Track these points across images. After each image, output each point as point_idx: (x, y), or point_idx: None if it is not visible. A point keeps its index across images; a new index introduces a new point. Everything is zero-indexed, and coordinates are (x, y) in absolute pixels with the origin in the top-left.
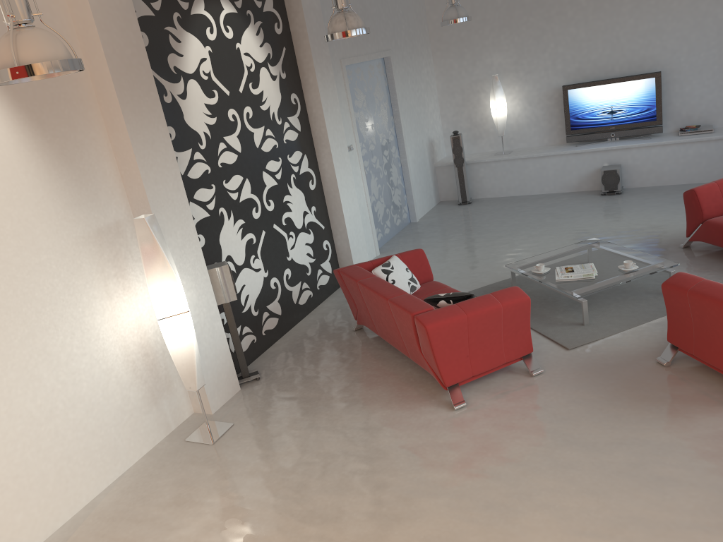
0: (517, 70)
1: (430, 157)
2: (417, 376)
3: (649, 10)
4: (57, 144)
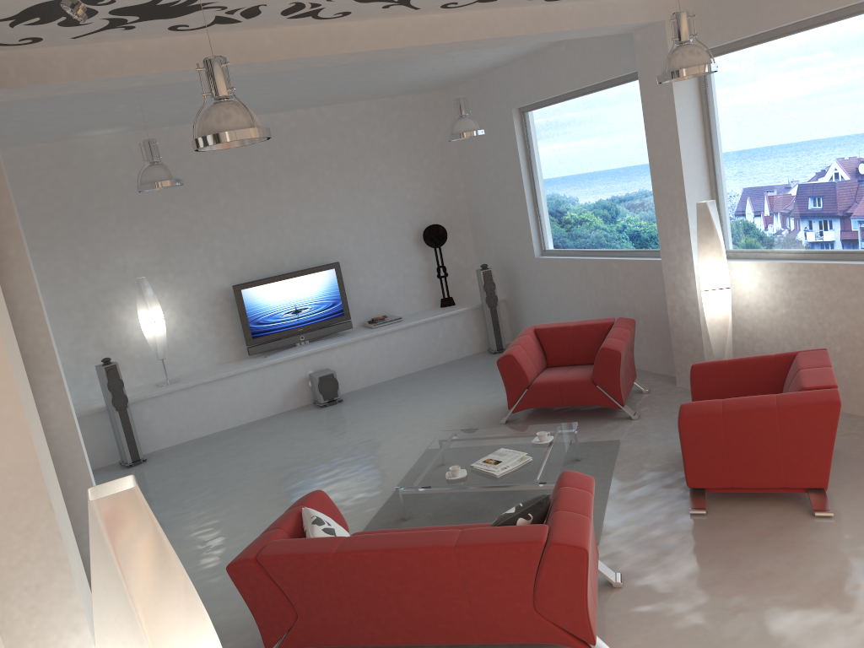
0: (164, 272)
1: None
2: None
3: (309, 198)
4: None
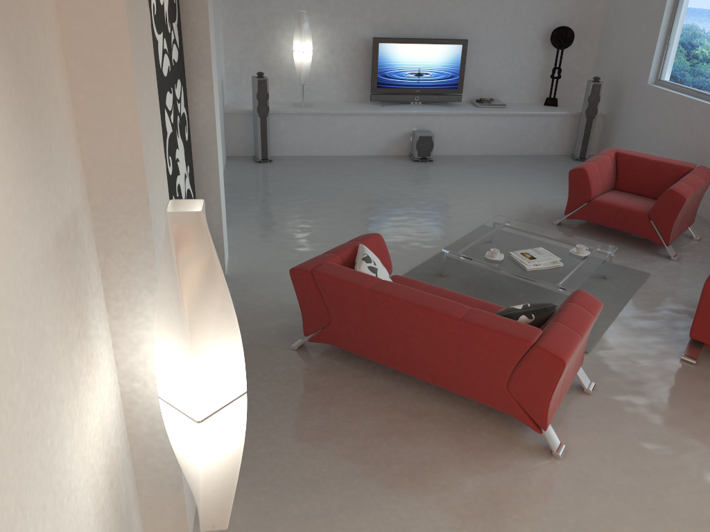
0: (322, 11)
1: (222, 101)
2: (458, 413)
3: None
4: None
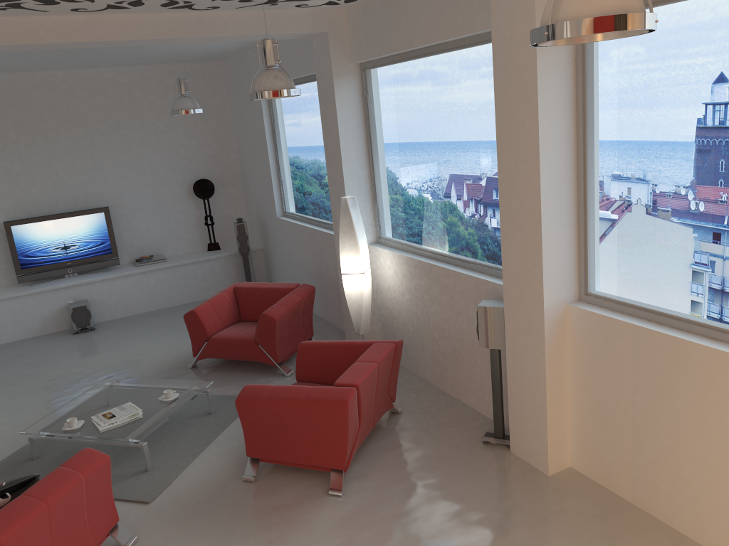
0: None
1: None
2: None
3: (85, 148)
4: None
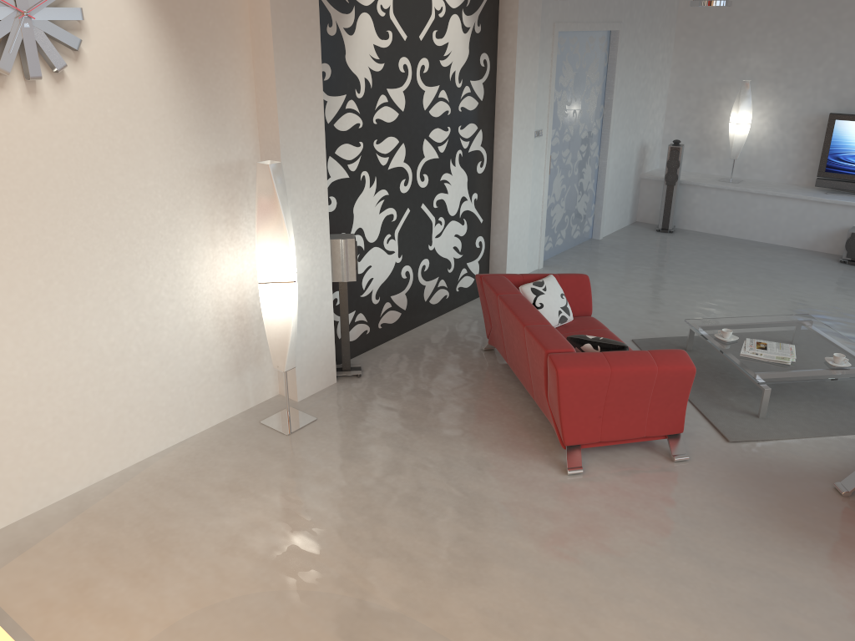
0: (776, 81)
1: (637, 165)
2: (537, 423)
3: None
4: (193, 58)
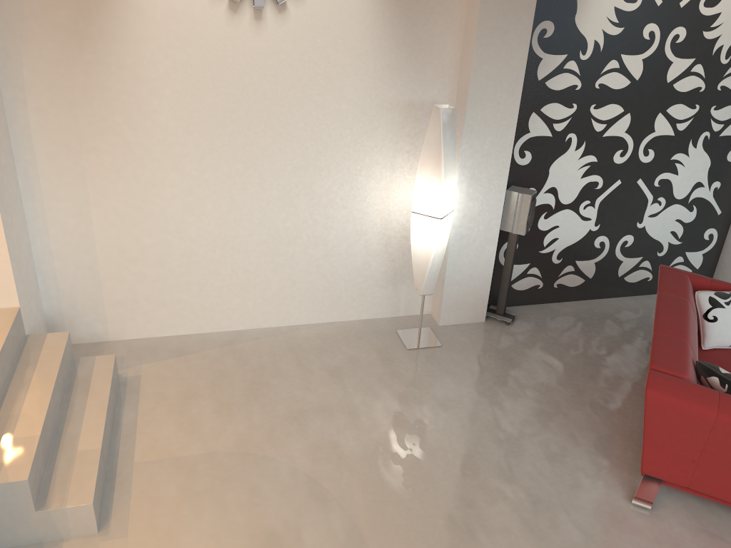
0: None
1: None
2: None
3: None
4: (404, 3)
